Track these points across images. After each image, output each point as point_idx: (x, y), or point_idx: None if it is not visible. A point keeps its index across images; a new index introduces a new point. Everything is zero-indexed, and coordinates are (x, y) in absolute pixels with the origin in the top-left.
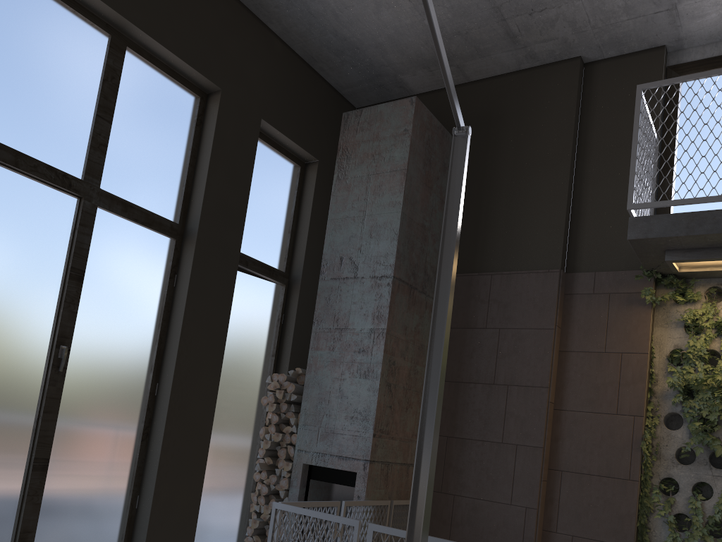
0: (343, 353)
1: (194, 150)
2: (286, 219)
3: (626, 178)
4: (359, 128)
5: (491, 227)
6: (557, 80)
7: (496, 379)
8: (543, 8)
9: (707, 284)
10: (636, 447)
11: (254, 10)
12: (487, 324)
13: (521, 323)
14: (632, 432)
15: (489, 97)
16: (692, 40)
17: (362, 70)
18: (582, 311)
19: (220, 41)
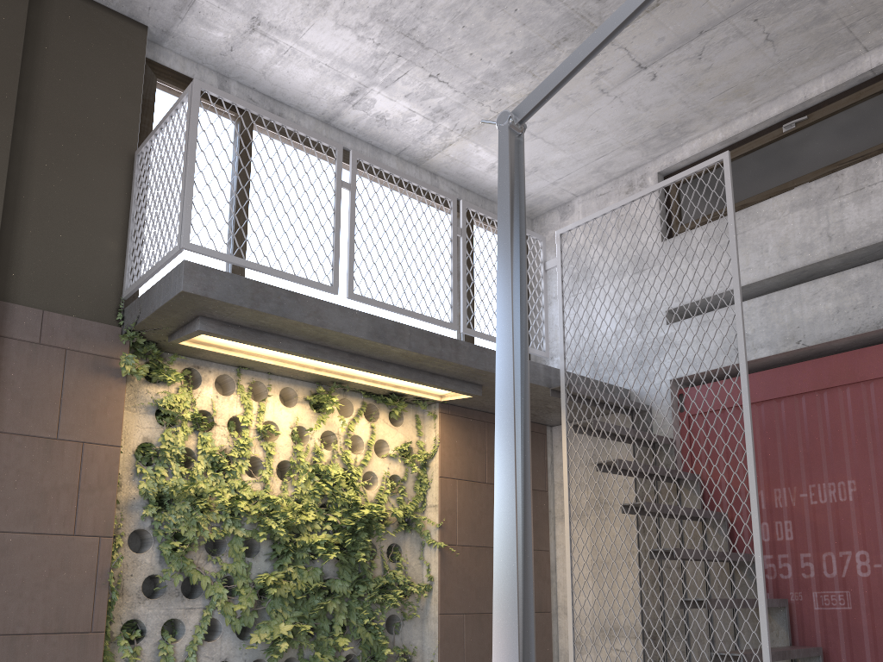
0: None
1: None
2: None
3: (93, 185)
4: None
5: None
6: None
7: None
8: None
9: (183, 364)
10: (103, 583)
11: None
12: None
13: None
14: (98, 561)
15: None
16: (178, 43)
17: None
18: (21, 368)
19: None
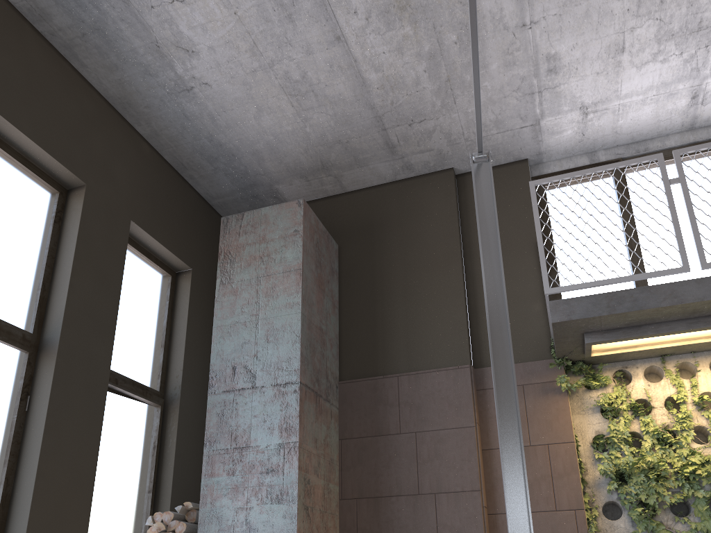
0: (246, 476)
1: (53, 249)
2: (158, 331)
3: (516, 274)
4: (242, 231)
5: (390, 328)
6: (434, 188)
7: (421, 488)
8: (423, 119)
9: (613, 368)
10: None
11: (121, 110)
12: (401, 428)
13: (438, 424)
14: (577, 528)
15: (369, 205)
16: (550, 154)
17: (236, 178)
18: None
19: (84, 134)
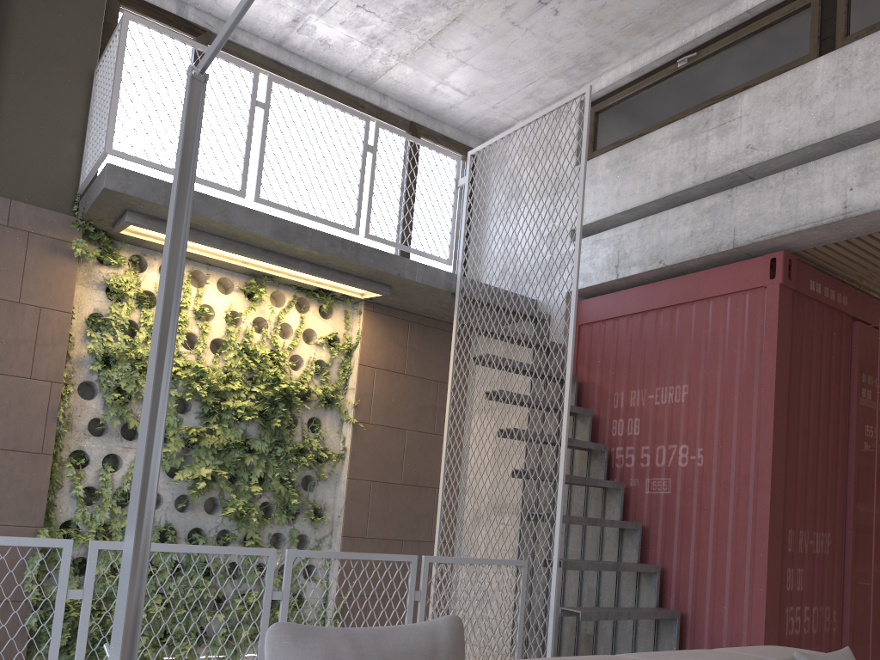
0: None
1: None
2: None
3: (57, 97)
4: None
5: None
6: None
7: None
8: None
9: (132, 251)
10: (52, 417)
11: None
12: None
13: None
14: (49, 401)
15: None
16: None
17: None
18: None
19: None
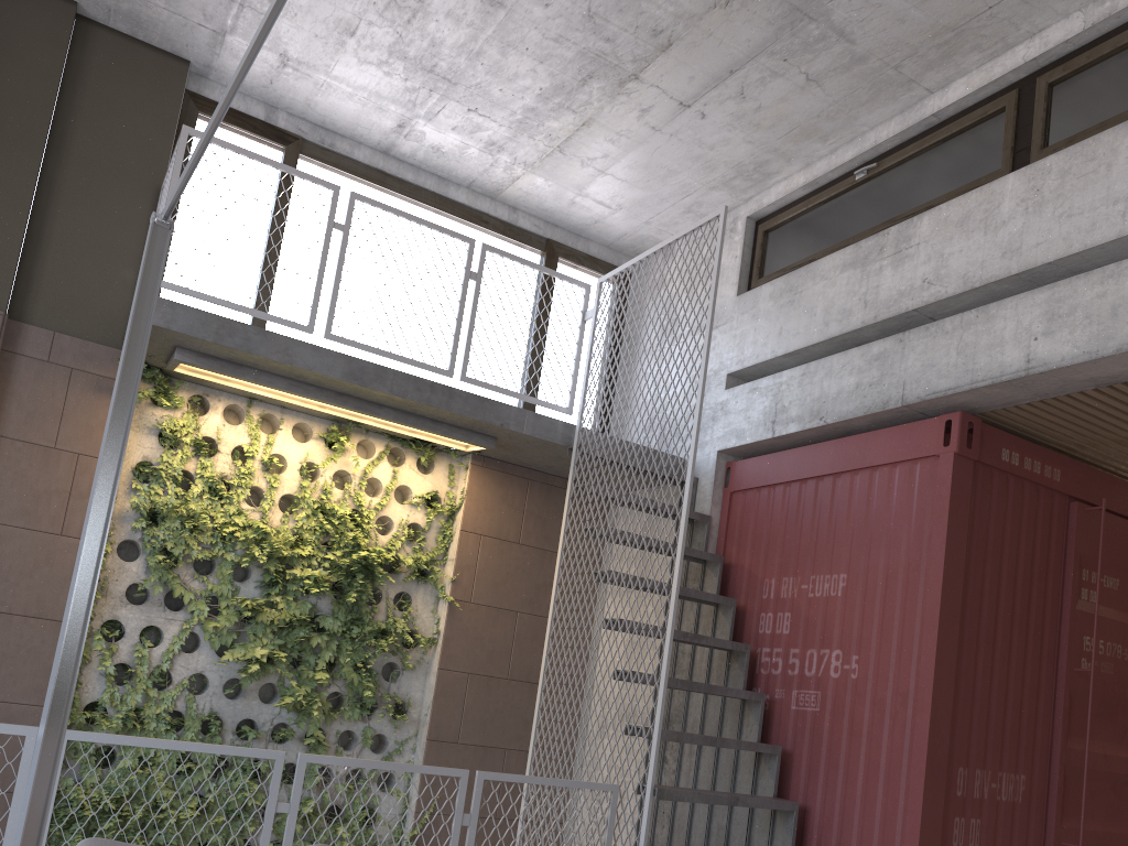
0: None
1: None
2: None
3: (116, 217)
4: None
5: None
6: (36, 16)
7: None
8: None
9: (192, 391)
10: None
11: None
12: None
13: None
14: None
15: None
16: (221, 76)
17: None
18: (29, 383)
19: None
